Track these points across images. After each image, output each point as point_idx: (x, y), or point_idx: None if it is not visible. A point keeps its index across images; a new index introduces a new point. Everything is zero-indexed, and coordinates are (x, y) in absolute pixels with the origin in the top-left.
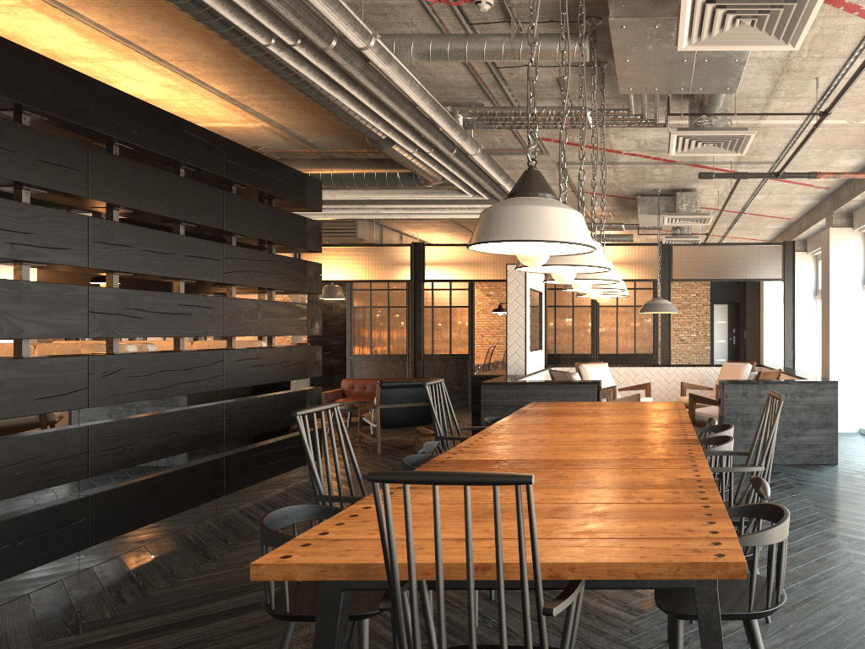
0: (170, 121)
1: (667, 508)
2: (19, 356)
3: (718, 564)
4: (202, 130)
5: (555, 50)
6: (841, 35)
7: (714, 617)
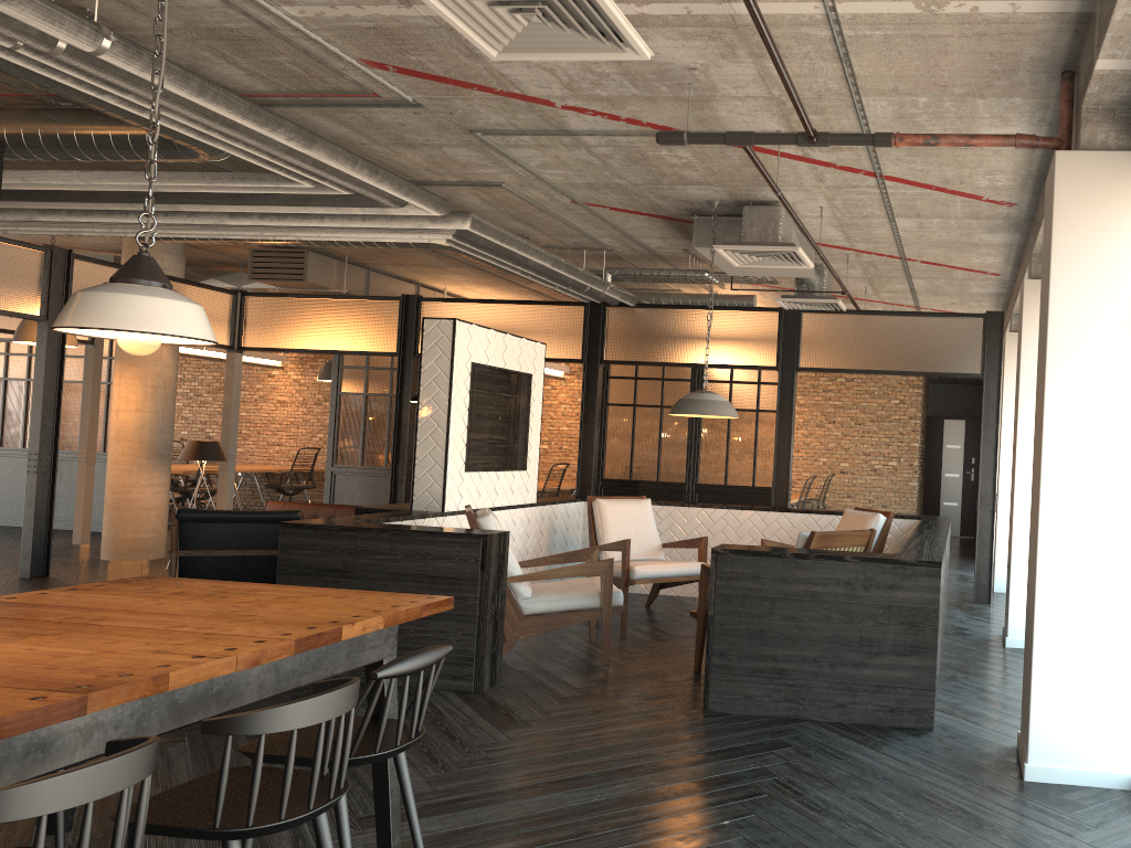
0: None
1: None
2: None
3: None
4: None
5: None
6: None
7: None
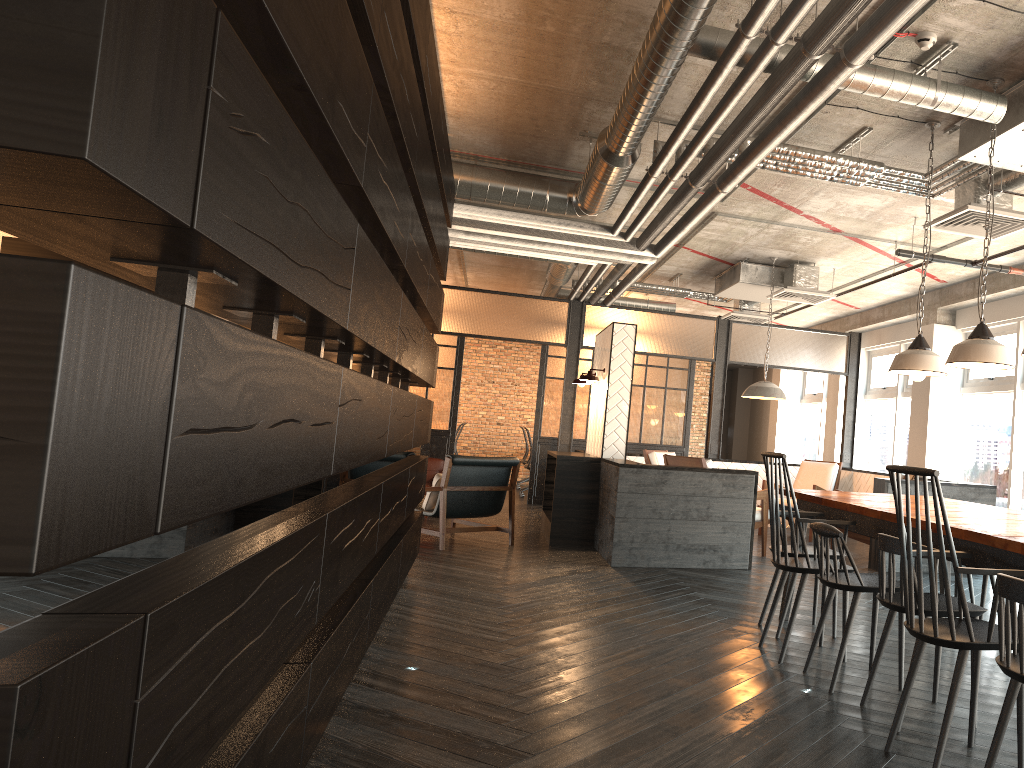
0: (438, 87)
1: None
2: None
3: None
4: (442, 104)
5: (976, 106)
6: None
7: None
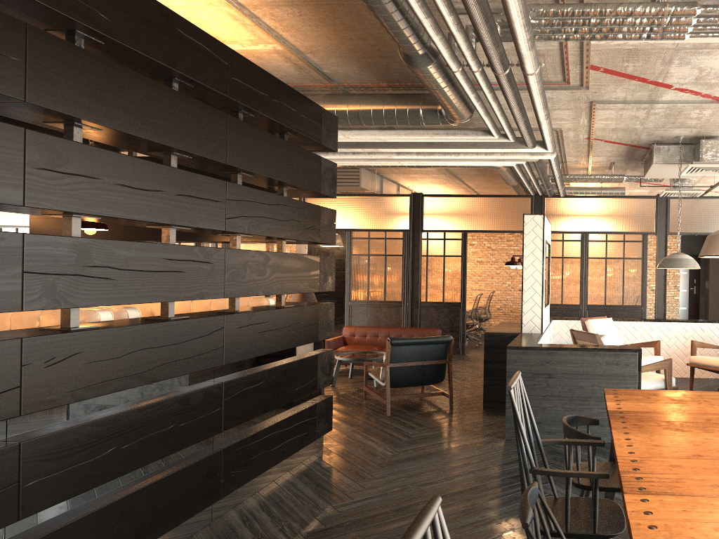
0: (157, 12)
1: None
2: None
3: None
4: (201, 33)
5: None
6: None
7: None
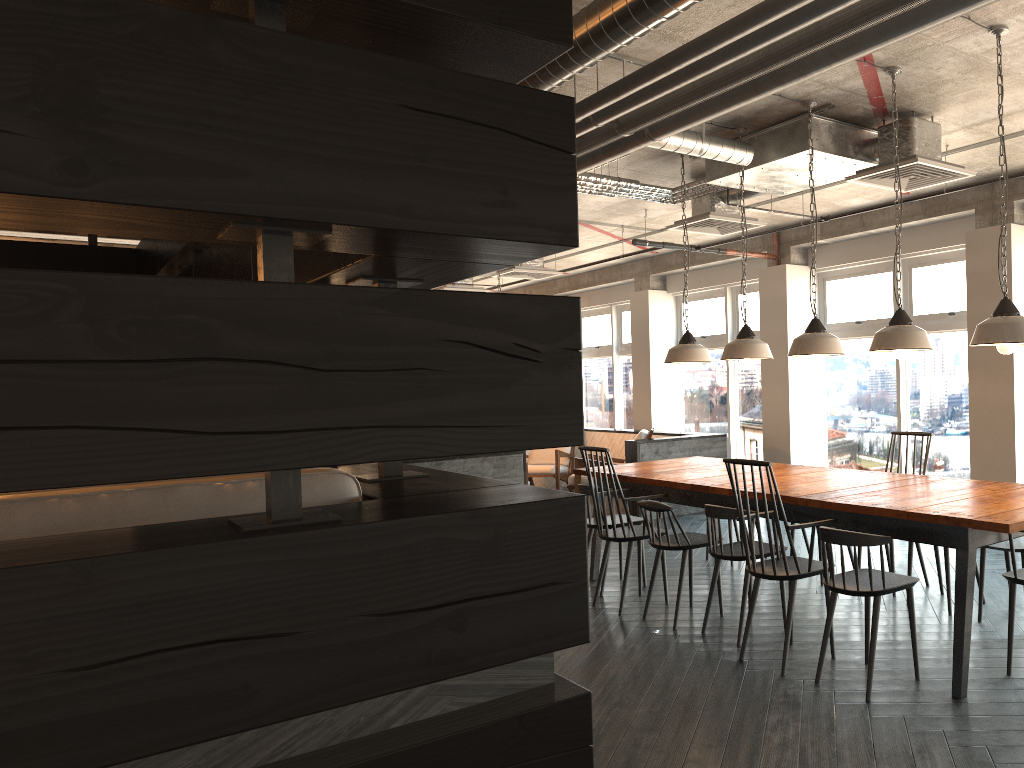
0: None
1: None
2: None
3: None
4: None
5: (731, 154)
6: None
7: None
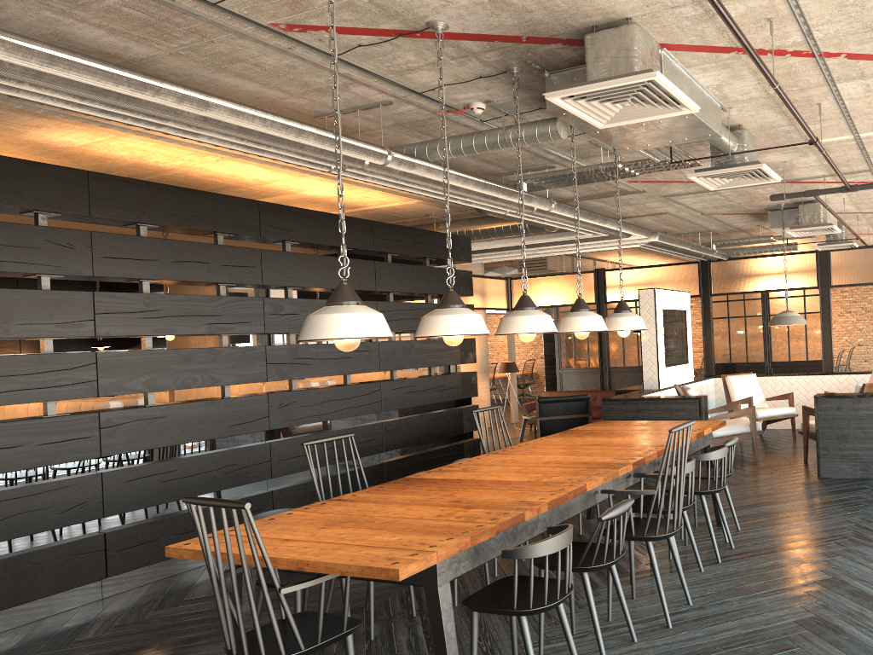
0: (325, 218)
1: (453, 525)
2: (224, 396)
3: (383, 569)
4: (353, 219)
5: (535, 135)
6: (797, 71)
7: (437, 608)
